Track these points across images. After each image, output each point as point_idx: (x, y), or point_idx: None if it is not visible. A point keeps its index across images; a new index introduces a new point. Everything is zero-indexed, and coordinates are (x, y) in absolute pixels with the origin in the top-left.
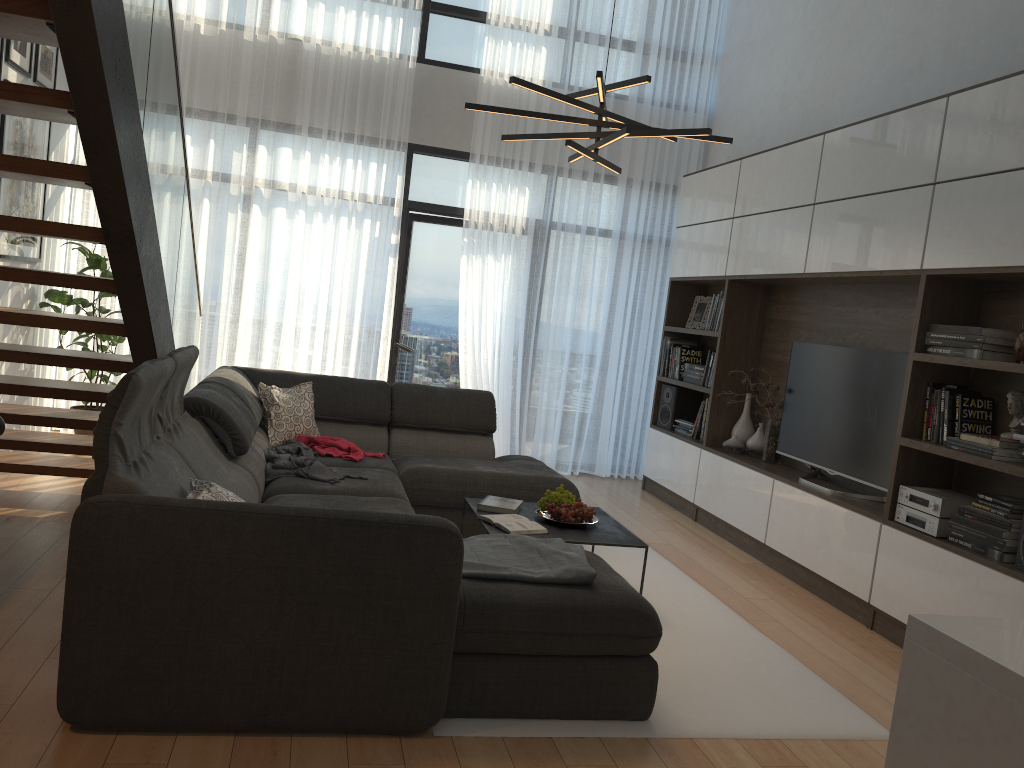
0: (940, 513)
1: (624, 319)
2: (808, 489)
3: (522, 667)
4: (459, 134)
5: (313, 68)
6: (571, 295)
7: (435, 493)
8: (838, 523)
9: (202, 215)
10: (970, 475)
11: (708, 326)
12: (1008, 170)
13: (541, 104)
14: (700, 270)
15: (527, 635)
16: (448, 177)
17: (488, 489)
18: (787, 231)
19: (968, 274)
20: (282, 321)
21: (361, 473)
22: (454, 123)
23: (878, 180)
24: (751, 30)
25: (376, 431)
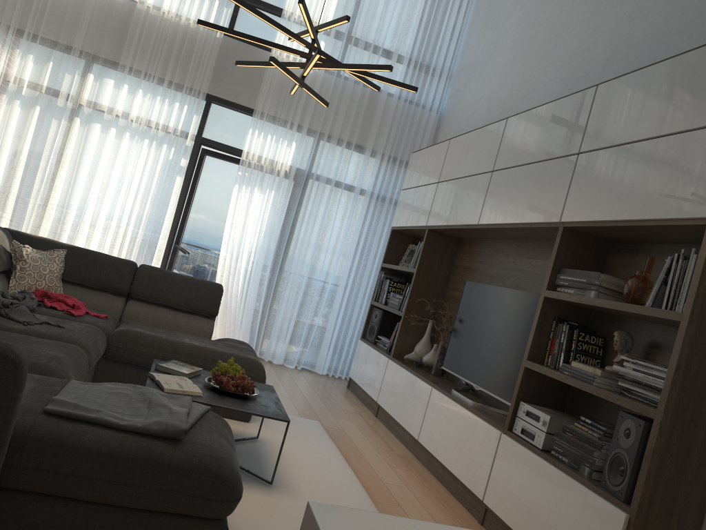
0: (547, 429)
1: (355, 254)
2: (454, 398)
3: (79, 514)
4: (249, 94)
5: (141, 23)
6: (316, 229)
7: (137, 353)
8: (471, 429)
9: (33, 118)
10: (580, 401)
11: (412, 266)
12: (635, 142)
13: (314, 82)
14: (411, 221)
15: (89, 481)
16: (237, 125)
17: (185, 357)
18: (471, 192)
19: (595, 227)
20: (81, 210)
21: (65, 323)
22: (246, 85)
23: (539, 152)
24: (477, 54)
25: (114, 299)
